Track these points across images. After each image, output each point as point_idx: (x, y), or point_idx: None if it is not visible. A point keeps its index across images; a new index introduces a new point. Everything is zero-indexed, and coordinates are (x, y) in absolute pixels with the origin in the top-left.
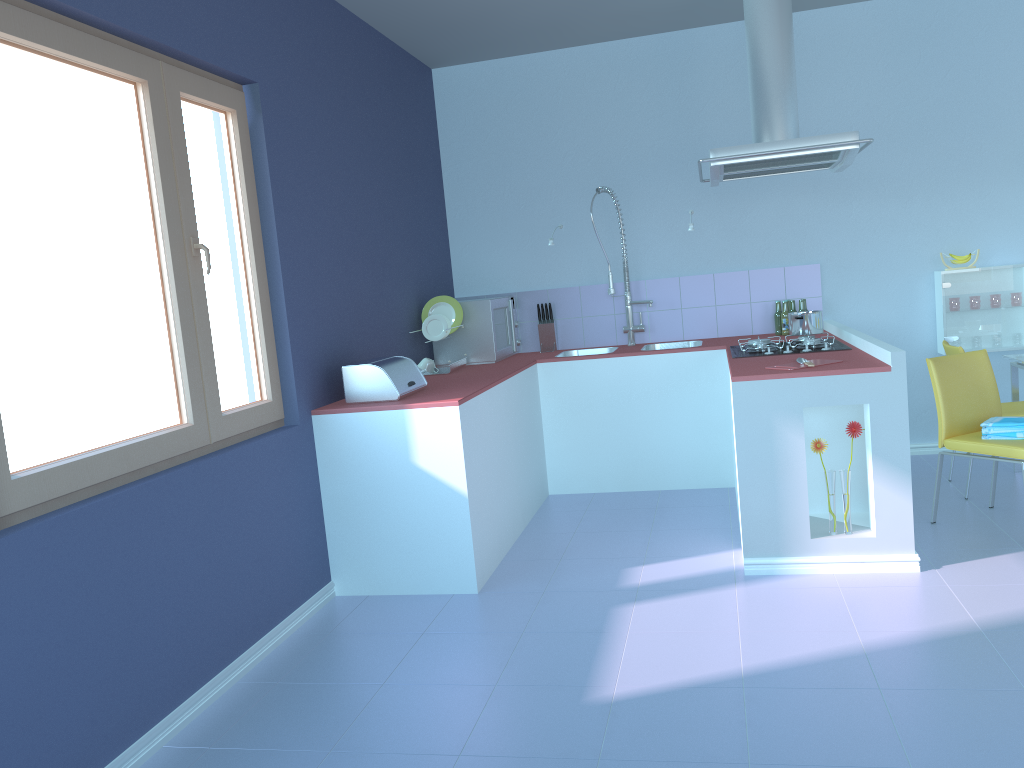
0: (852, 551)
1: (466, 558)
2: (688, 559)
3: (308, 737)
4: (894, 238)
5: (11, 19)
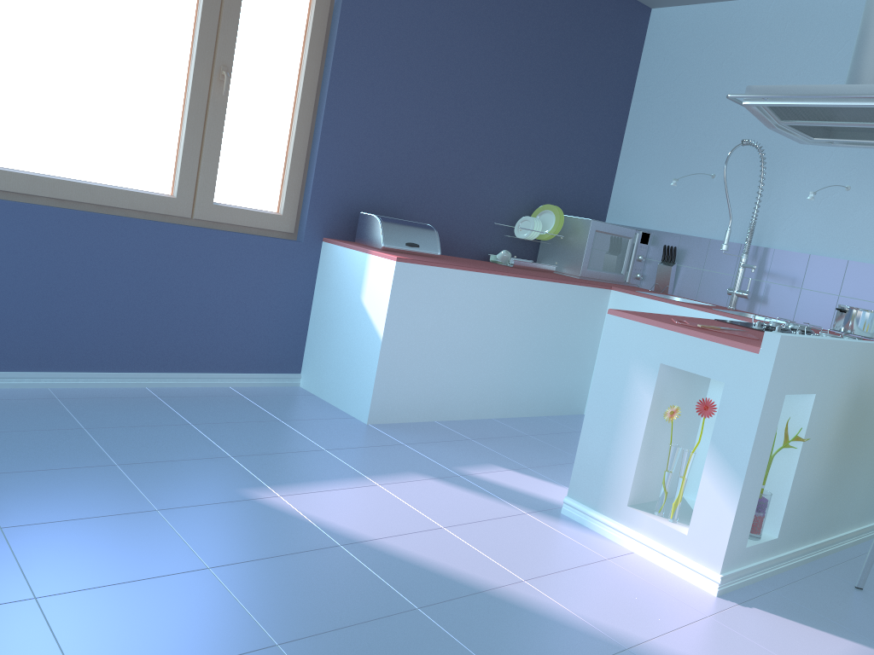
0: (660, 539)
1: (368, 392)
2: (552, 485)
3: (96, 419)
4: None
5: None
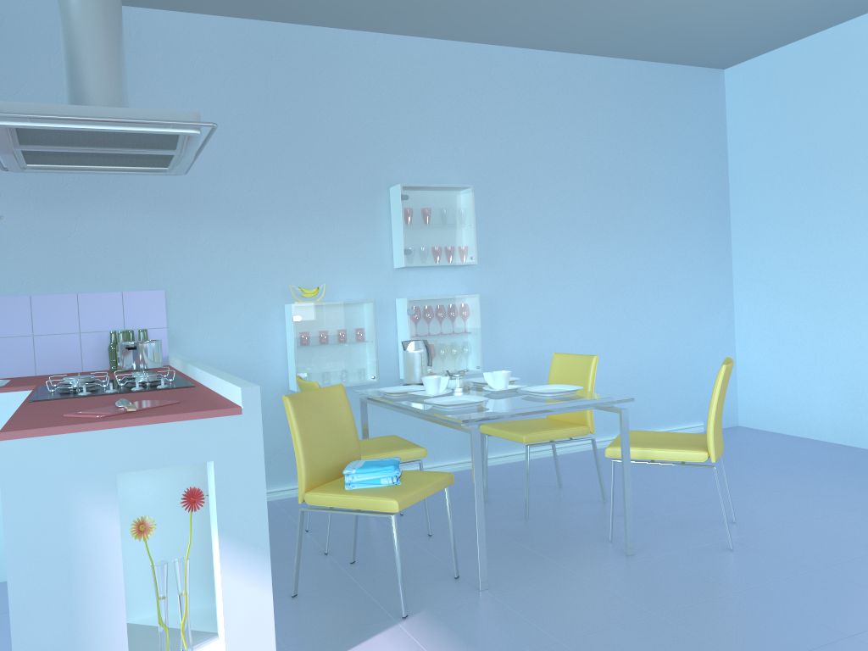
0: None
1: None
2: None
3: None
4: (245, 267)
5: None
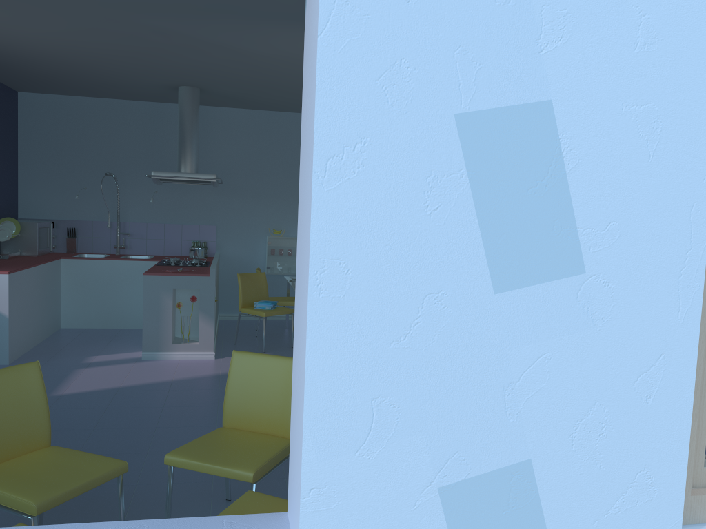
0: (188, 350)
1: (4, 347)
2: (120, 354)
3: None
4: (251, 218)
5: None
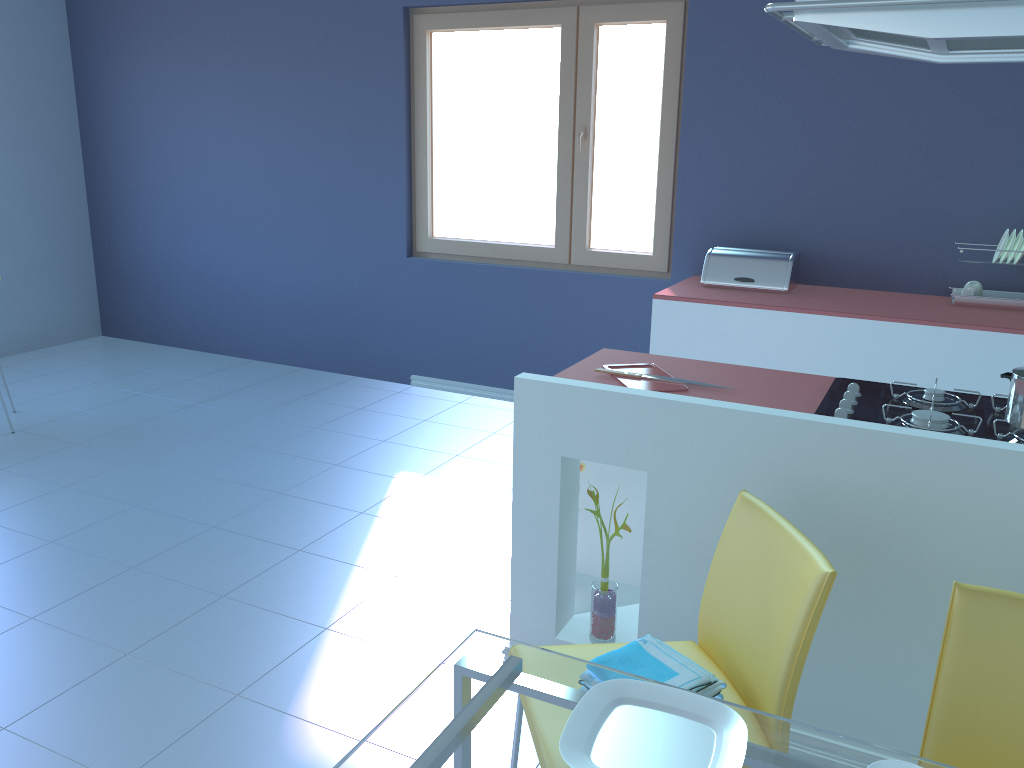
0: None
1: None
2: None
3: (446, 417)
4: None
5: (463, 20)
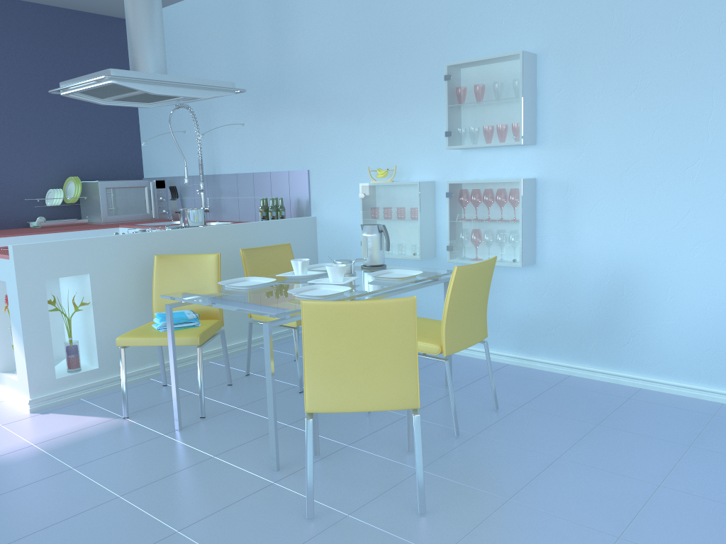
0: (12, 387)
1: None
2: None
3: None
4: (351, 152)
5: None
